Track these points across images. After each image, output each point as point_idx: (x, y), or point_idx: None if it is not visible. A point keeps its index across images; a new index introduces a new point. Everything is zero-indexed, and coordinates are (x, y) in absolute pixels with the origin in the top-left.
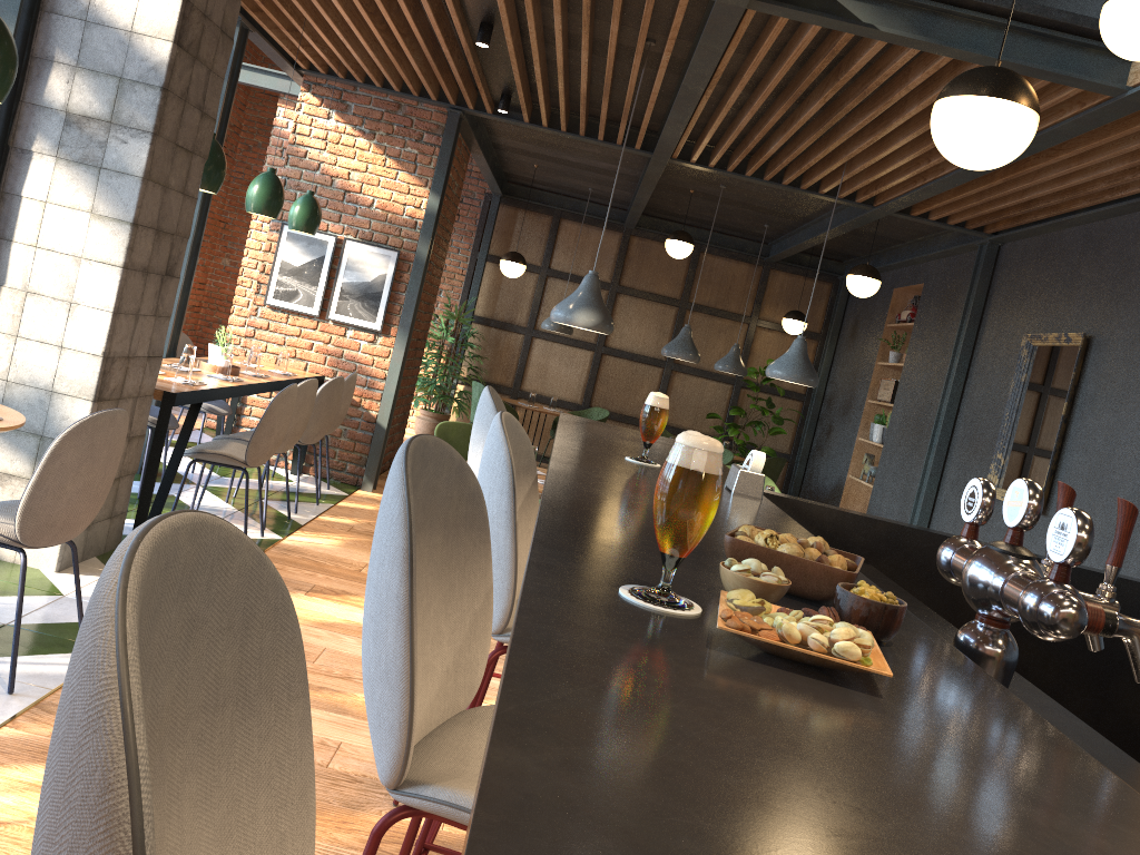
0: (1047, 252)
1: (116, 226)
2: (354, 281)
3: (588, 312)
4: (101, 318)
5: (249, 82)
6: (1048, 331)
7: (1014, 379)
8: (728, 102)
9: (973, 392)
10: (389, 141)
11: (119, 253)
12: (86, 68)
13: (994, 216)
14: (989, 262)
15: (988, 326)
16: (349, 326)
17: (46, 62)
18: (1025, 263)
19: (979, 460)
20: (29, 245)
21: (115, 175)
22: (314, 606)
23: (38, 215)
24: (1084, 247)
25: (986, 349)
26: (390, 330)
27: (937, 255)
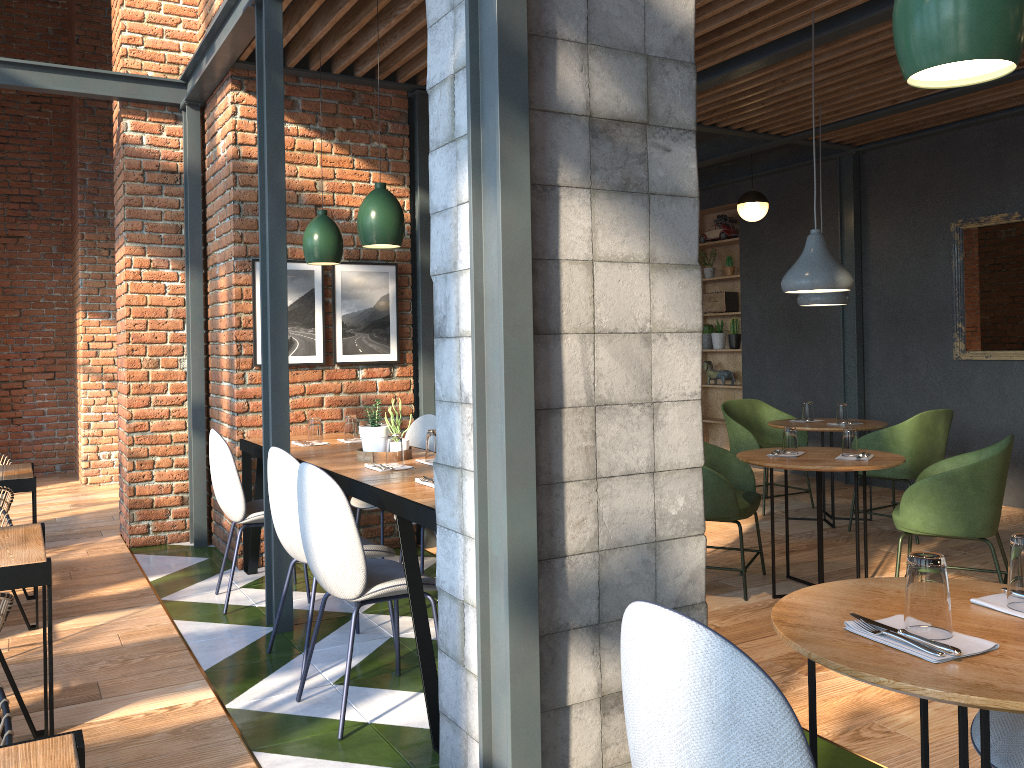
0: (941, 151)
1: (683, 275)
2: (355, 310)
3: (844, 271)
4: (690, 413)
5: (83, 91)
6: (978, 214)
7: (954, 259)
8: (843, 42)
9: (878, 281)
10: (352, 138)
11: (694, 312)
12: (601, 45)
13: (891, 128)
14: (856, 170)
15: (873, 224)
16: (358, 366)
17: (547, 41)
18: (910, 164)
19: (919, 334)
20: (584, 333)
21: (668, 200)
22: (848, 682)
23: (587, 283)
24: (1001, 140)
25: (882, 242)
26: (404, 357)
27: (761, 175)
